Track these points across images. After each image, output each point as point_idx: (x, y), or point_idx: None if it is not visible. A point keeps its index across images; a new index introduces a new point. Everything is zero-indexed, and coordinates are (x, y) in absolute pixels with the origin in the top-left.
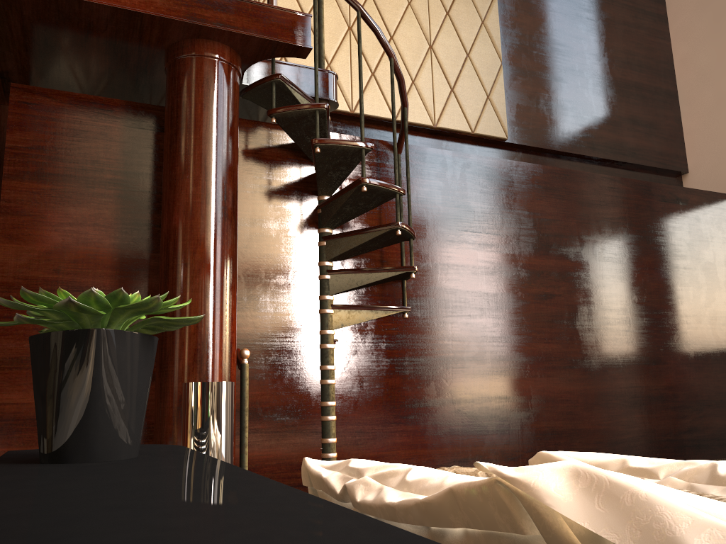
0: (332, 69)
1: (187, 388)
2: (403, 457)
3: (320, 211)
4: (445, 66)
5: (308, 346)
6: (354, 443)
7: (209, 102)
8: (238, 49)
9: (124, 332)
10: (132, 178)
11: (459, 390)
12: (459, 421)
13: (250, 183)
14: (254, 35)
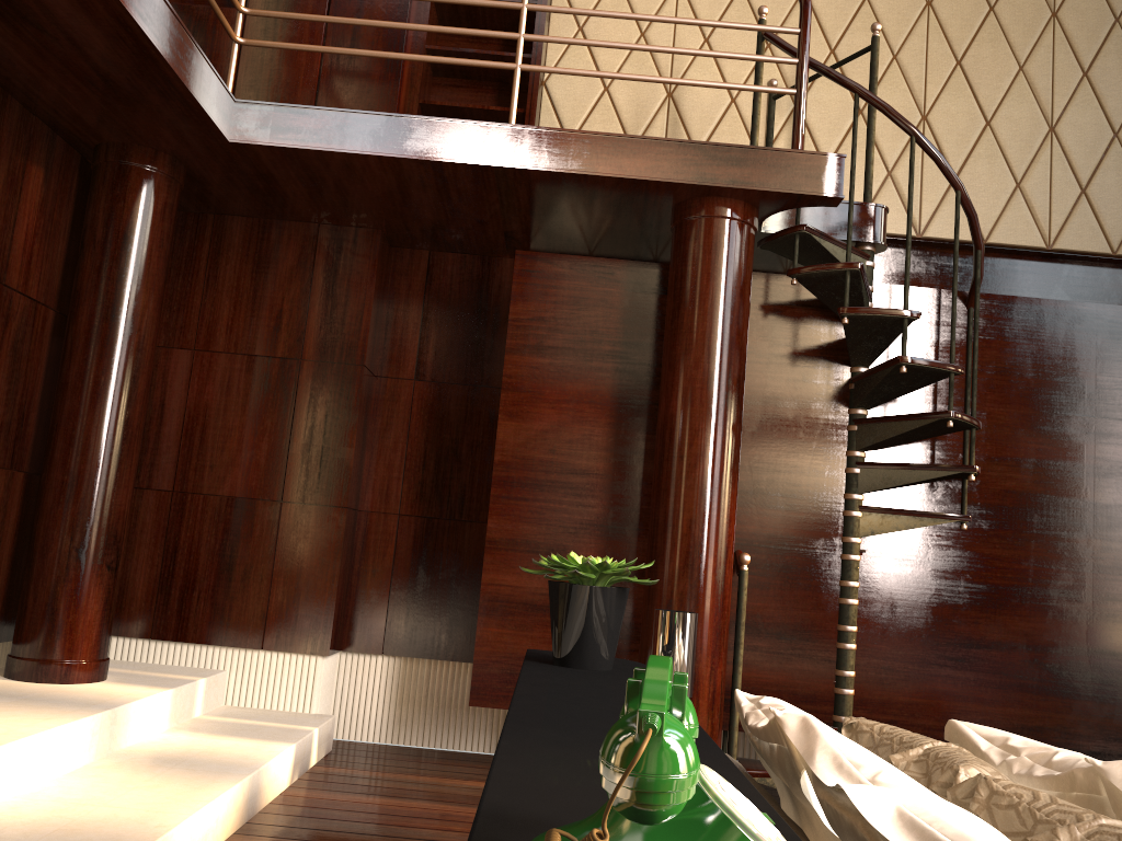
0: (894, 178)
1: (657, 614)
2: (945, 710)
3: (852, 386)
4: (1074, 157)
5: (826, 555)
6: (877, 682)
7: (716, 270)
8: (754, 202)
9: (606, 588)
10: (631, 349)
11: (1037, 634)
12: (1033, 675)
13: (765, 351)
14: (772, 189)
